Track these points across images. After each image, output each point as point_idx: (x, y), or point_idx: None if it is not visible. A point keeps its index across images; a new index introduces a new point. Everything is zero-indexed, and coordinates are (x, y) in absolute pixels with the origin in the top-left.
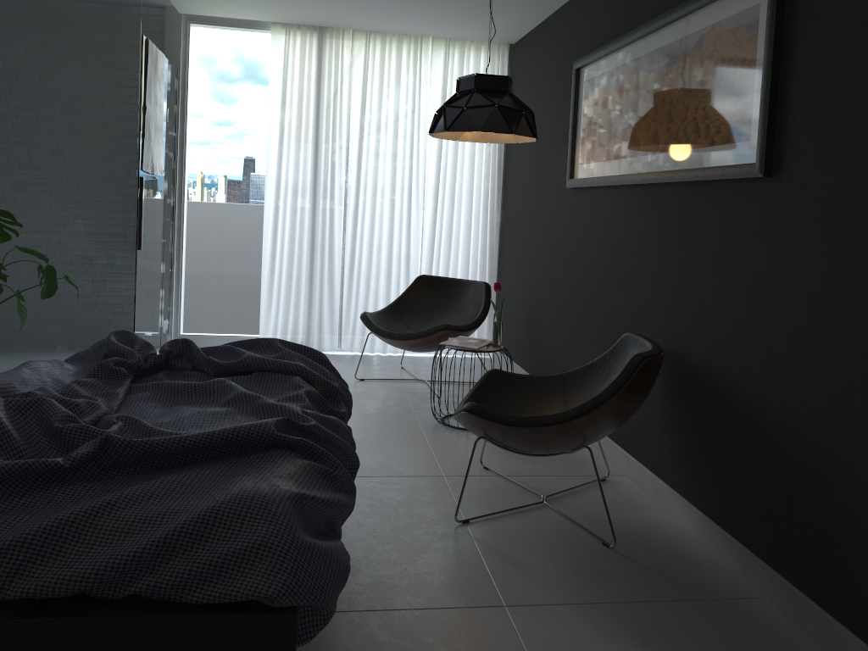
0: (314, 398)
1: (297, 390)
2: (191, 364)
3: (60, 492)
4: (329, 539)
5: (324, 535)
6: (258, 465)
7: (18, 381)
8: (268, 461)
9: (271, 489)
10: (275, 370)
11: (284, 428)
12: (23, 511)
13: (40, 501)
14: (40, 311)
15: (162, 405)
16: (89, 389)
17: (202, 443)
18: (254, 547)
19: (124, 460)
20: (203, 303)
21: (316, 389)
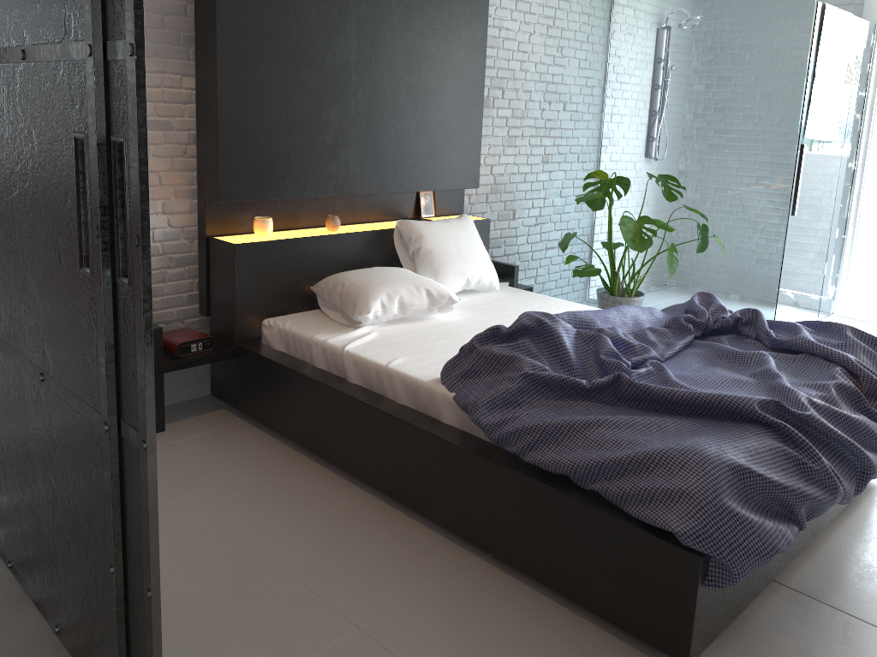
0: (848, 393)
1: (829, 380)
2: (755, 334)
3: (580, 404)
4: (775, 519)
5: (777, 514)
6: (726, 432)
7: (600, 319)
8: (738, 432)
9: (716, 453)
10: (821, 356)
11: (772, 409)
12: (552, 409)
13: (565, 406)
14: (699, 262)
15: (705, 363)
16: (657, 336)
17: (687, 400)
18: (679, 491)
19: (628, 395)
20: (875, 275)
21: (862, 385)
